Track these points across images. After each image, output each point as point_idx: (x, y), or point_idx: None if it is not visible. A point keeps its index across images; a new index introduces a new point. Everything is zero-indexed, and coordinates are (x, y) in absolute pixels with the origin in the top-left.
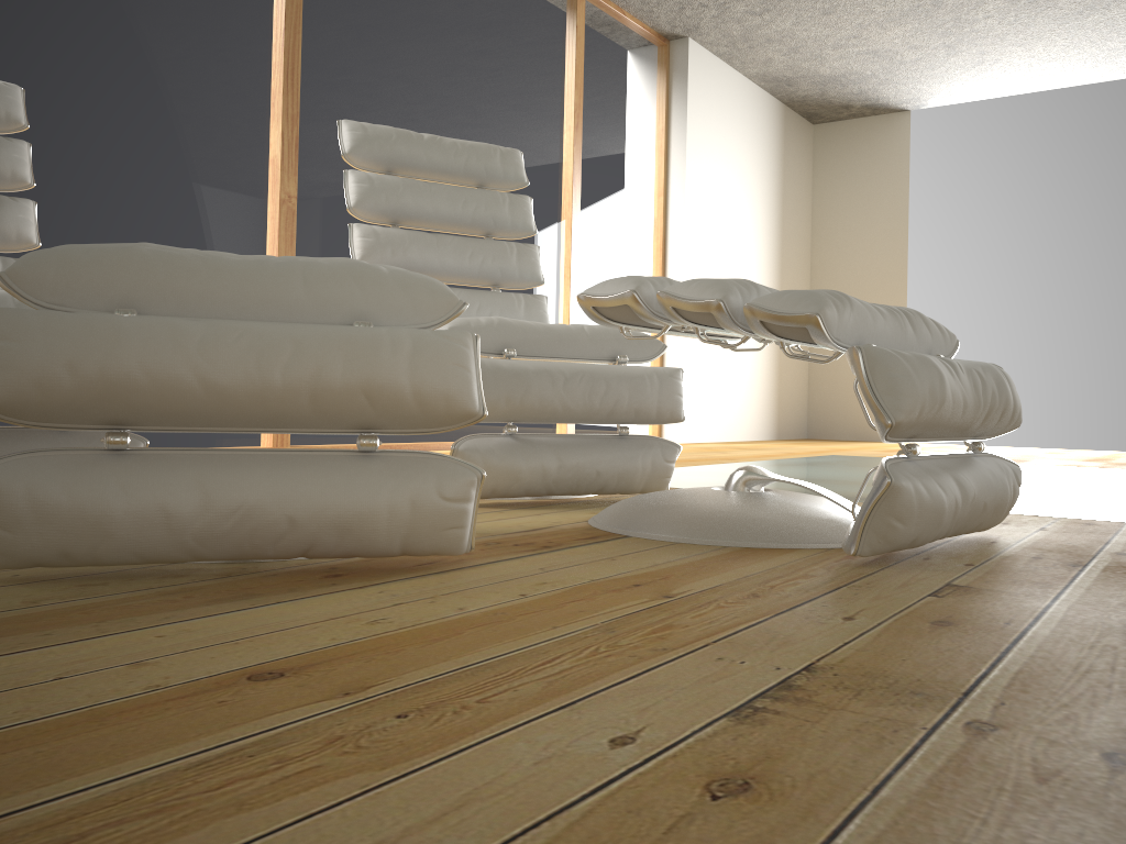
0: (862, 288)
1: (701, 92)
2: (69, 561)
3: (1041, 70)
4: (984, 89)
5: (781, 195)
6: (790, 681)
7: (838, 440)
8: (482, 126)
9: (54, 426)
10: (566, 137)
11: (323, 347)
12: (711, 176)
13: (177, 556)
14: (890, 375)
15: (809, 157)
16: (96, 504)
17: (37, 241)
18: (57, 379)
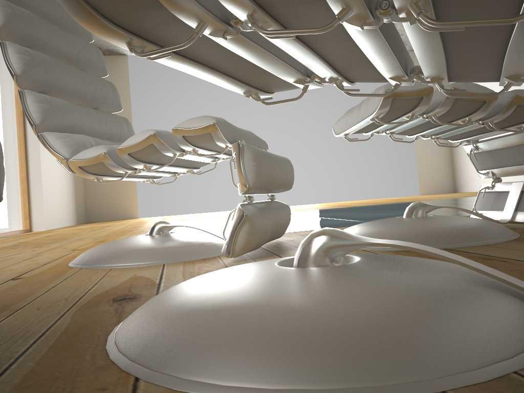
0: None
1: None
2: None
3: None
4: None
5: None
6: None
7: (104, 221)
8: None
9: None
10: None
11: None
12: None
13: None
14: None
15: None
16: None
17: None
18: None
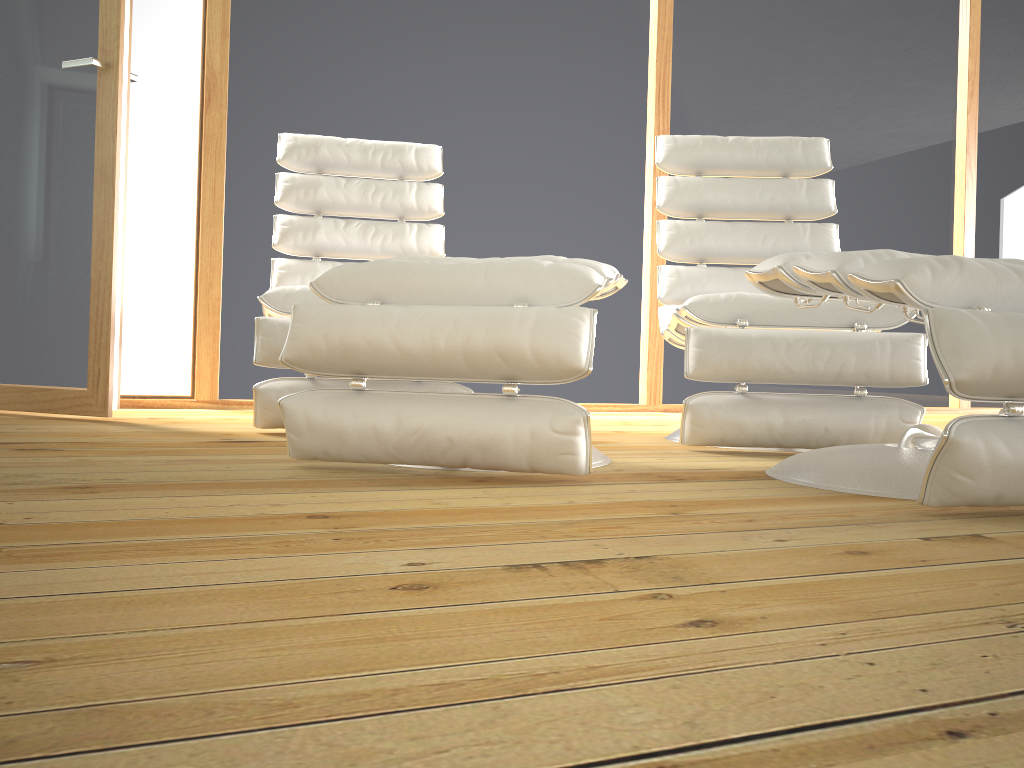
0: None
1: None
2: (330, 457)
3: None
4: None
5: None
6: (604, 560)
7: None
8: (855, 111)
9: (325, 375)
10: (958, 107)
11: (473, 322)
12: None
13: (387, 459)
14: (954, 335)
15: None
16: (337, 422)
17: (442, 253)
18: (319, 345)
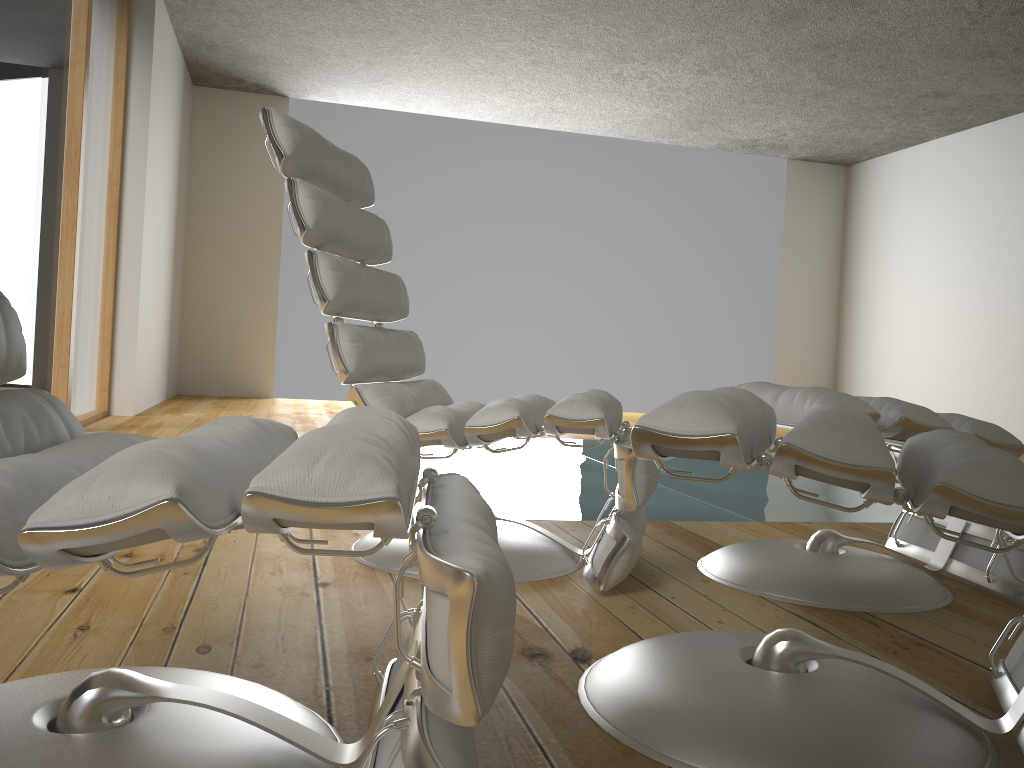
0: (238, 253)
1: (158, 43)
2: None
3: (412, 98)
4: (361, 98)
5: (180, 154)
6: None
7: (210, 395)
8: (34, 50)
9: None
10: (78, 73)
11: None
12: (158, 132)
13: None
14: None
15: (191, 118)
16: None
17: None
18: None
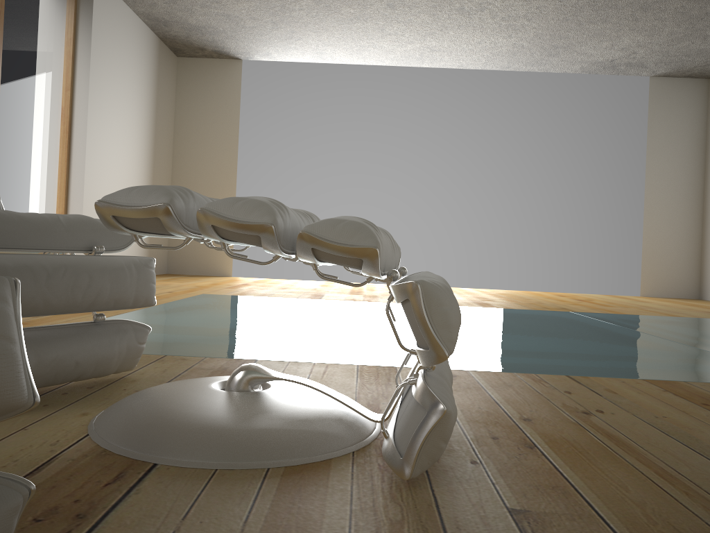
0: (208, 173)
1: (103, 16)
2: None
3: (323, 50)
4: (289, 55)
5: (155, 102)
6: None
7: (189, 274)
8: None
9: None
10: None
11: None
12: (109, 81)
13: None
14: (443, 309)
15: (174, 79)
16: None
17: None
18: None
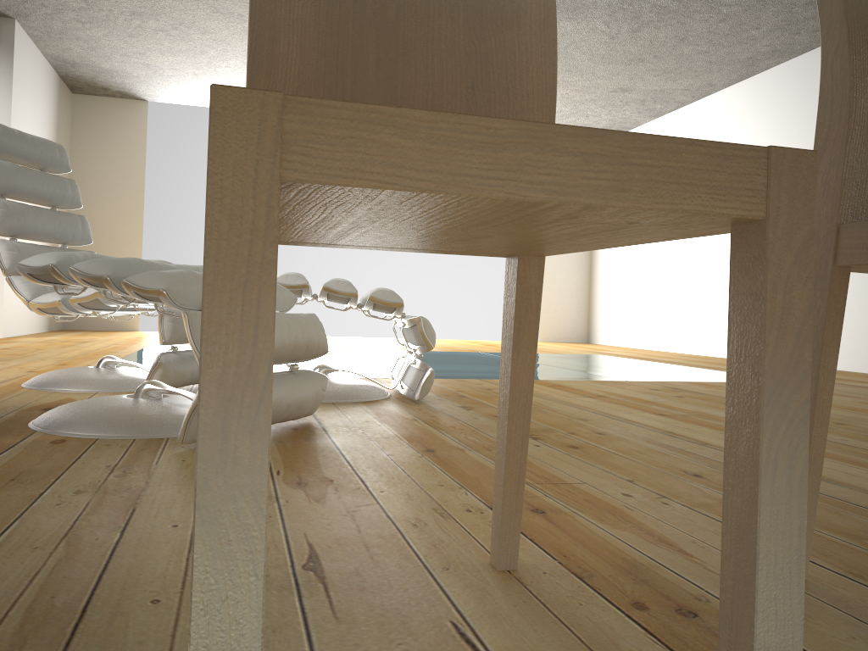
0: (110, 221)
1: (20, 63)
2: None
3: None
4: (202, 101)
5: None
6: None
7: (89, 330)
8: None
9: None
10: None
11: (295, 325)
12: (24, 129)
13: None
14: (430, 328)
15: (70, 118)
16: None
17: None
18: None
